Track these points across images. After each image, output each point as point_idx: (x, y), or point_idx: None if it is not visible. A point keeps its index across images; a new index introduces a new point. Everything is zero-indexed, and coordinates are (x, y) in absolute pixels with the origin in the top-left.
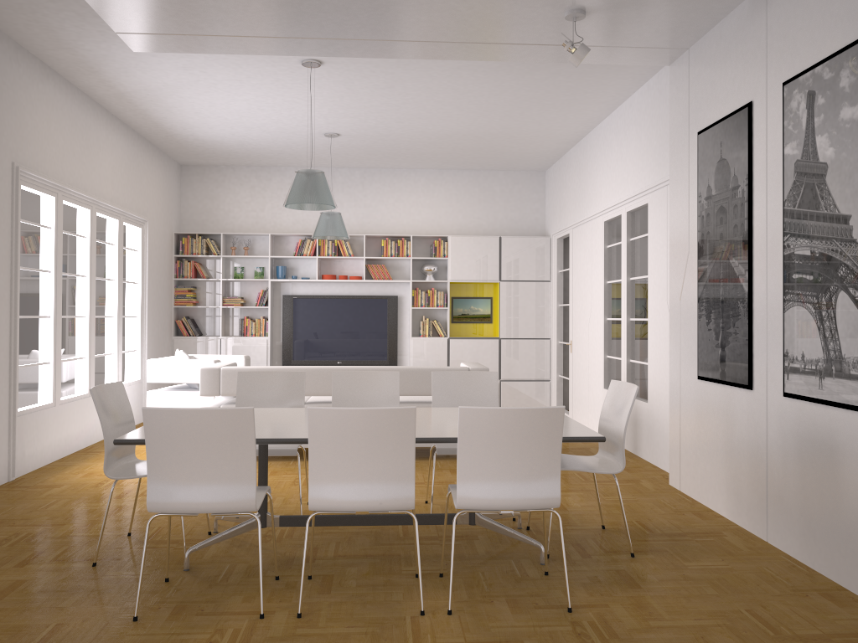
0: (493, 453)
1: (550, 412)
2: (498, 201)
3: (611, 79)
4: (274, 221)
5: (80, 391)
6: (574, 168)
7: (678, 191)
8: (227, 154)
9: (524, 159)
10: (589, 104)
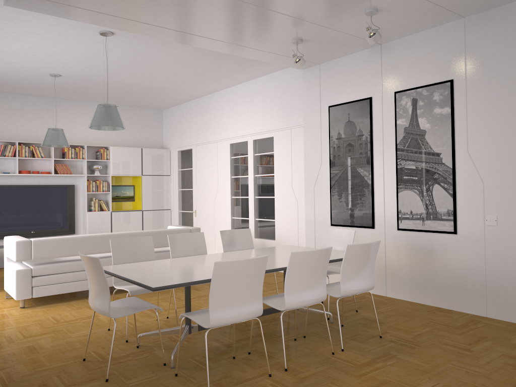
0: (355, 266)
1: (377, 243)
2: (136, 126)
3: (257, 70)
4: None
5: None
6: (197, 111)
7: (311, 133)
8: None
9: (160, 102)
10: (232, 79)
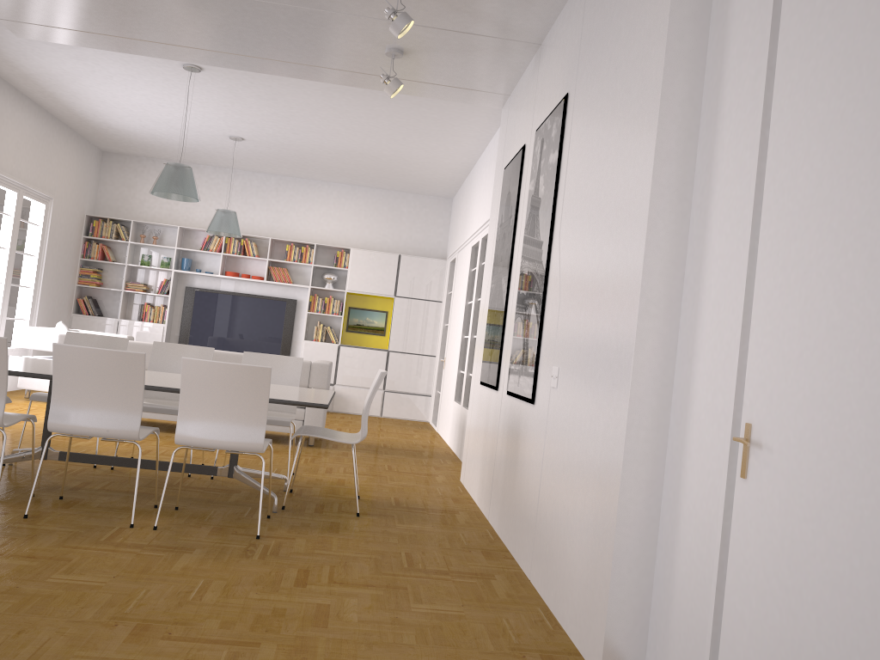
0: (208, 399)
1: (258, 370)
2: (405, 221)
3: (470, 116)
4: (187, 215)
5: None
6: (465, 197)
7: (492, 219)
8: (144, 146)
9: (428, 184)
10: (461, 137)
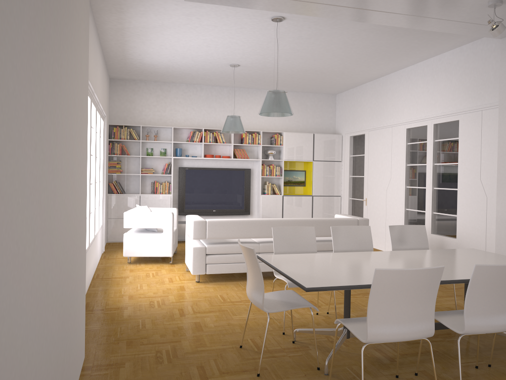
0: None
1: None
2: (309, 111)
3: (441, 44)
4: (172, 118)
5: (90, 236)
6: (371, 94)
7: None
8: (150, 73)
9: (333, 87)
10: (411, 57)
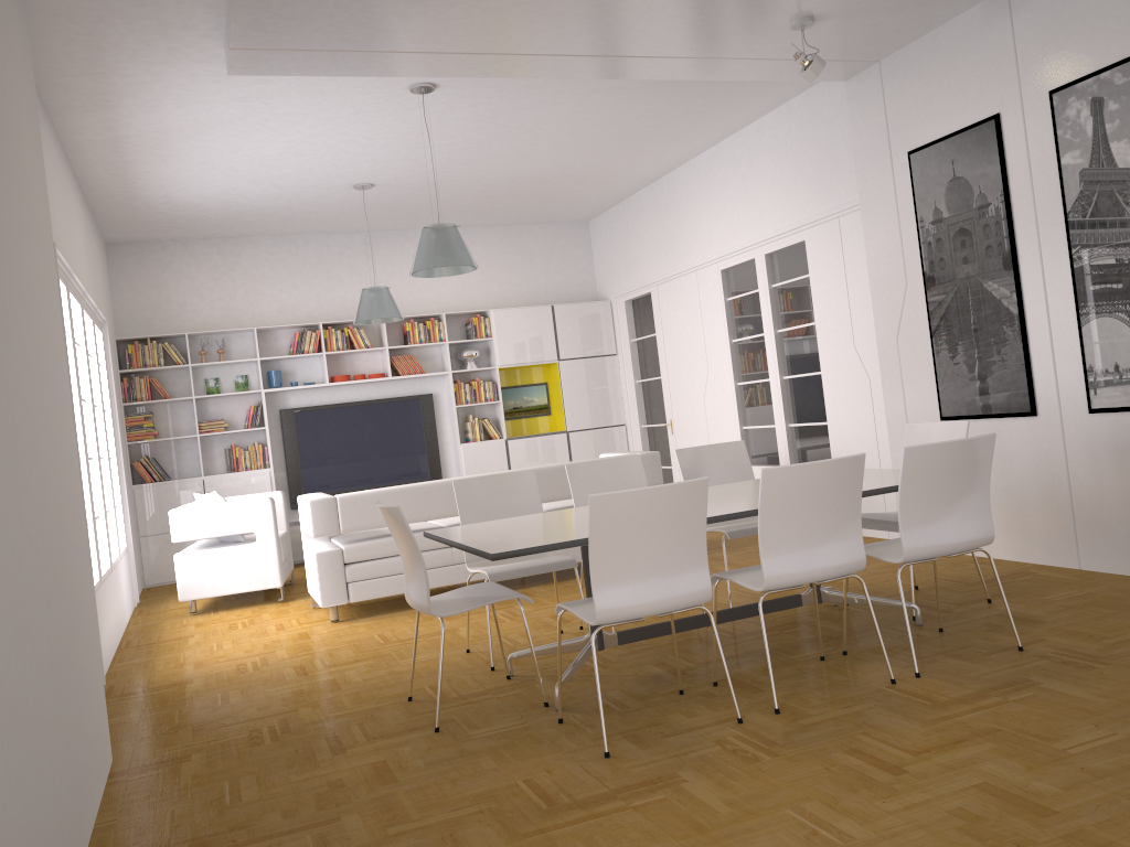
0: (935, 494)
1: (986, 440)
2: (538, 262)
3: (750, 101)
4: (252, 311)
5: (102, 564)
6: (651, 213)
7: (878, 219)
8: (191, 222)
9: (577, 207)
10: (705, 131)
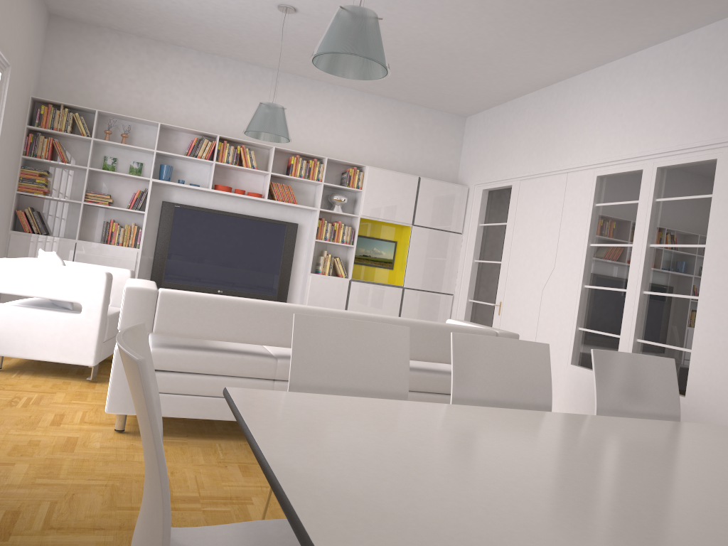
0: None
1: None
2: (416, 139)
3: (702, 1)
4: (162, 110)
5: None
6: (532, 115)
7: None
8: (125, 10)
9: (464, 97)
10: (629, 34)
